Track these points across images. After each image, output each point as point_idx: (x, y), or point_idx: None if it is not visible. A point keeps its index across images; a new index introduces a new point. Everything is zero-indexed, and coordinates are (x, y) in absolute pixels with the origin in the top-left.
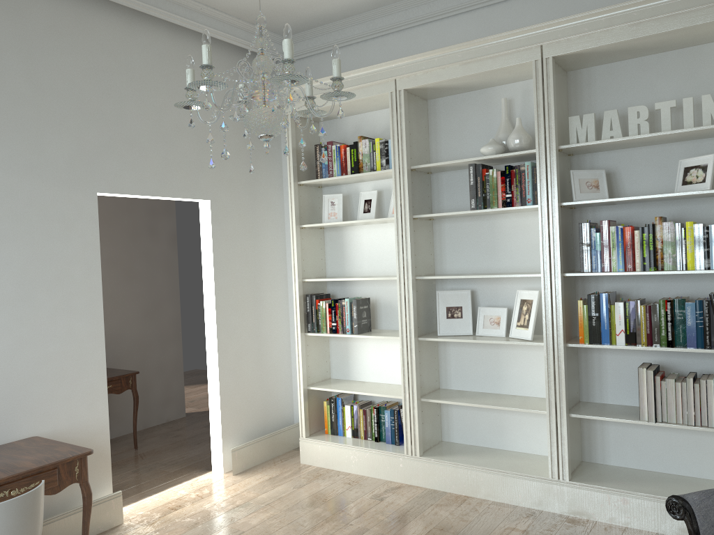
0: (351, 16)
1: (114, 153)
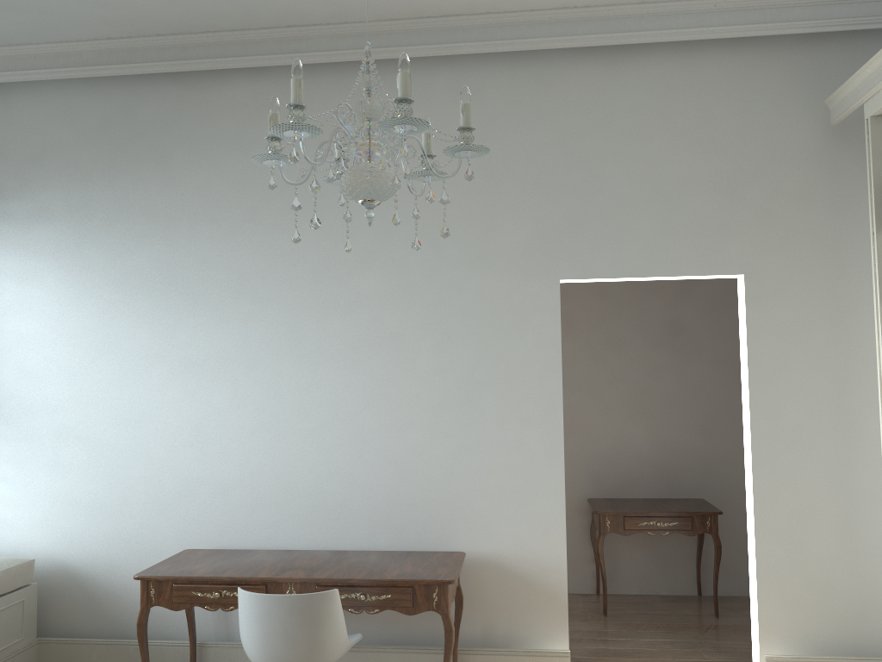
0: None
1: (583, 229)
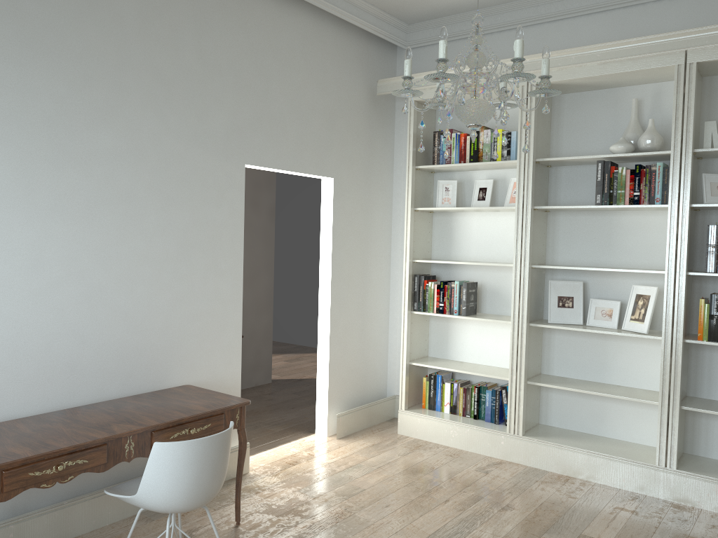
0: (480, 8)
1: (260, 128)
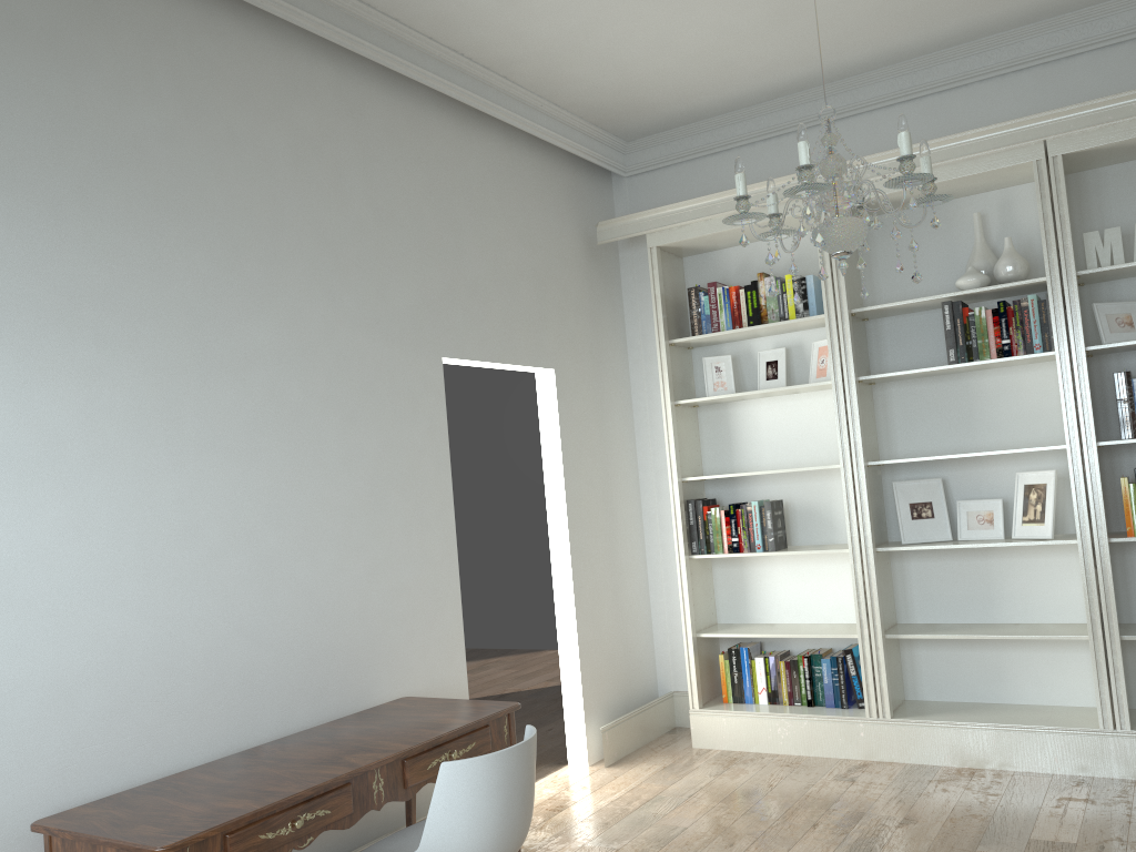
0: (732, 111)
1: (456, 303)
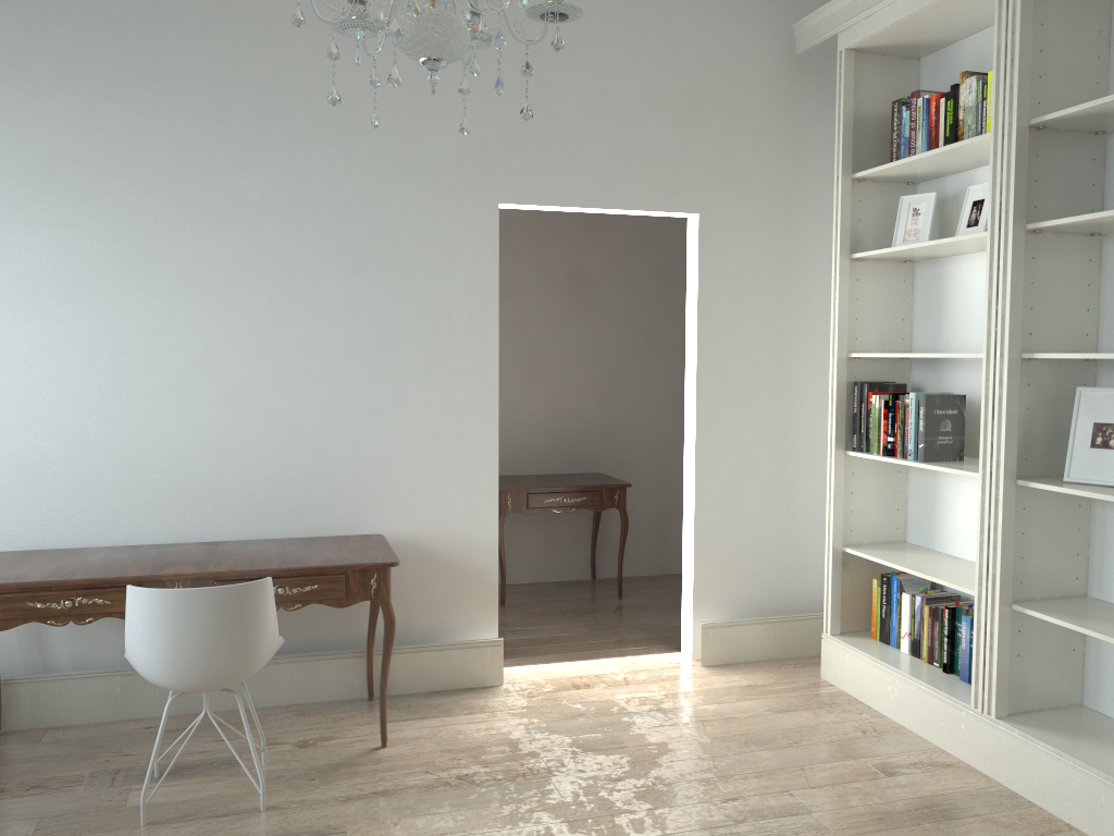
0: None
1: (529, 144)
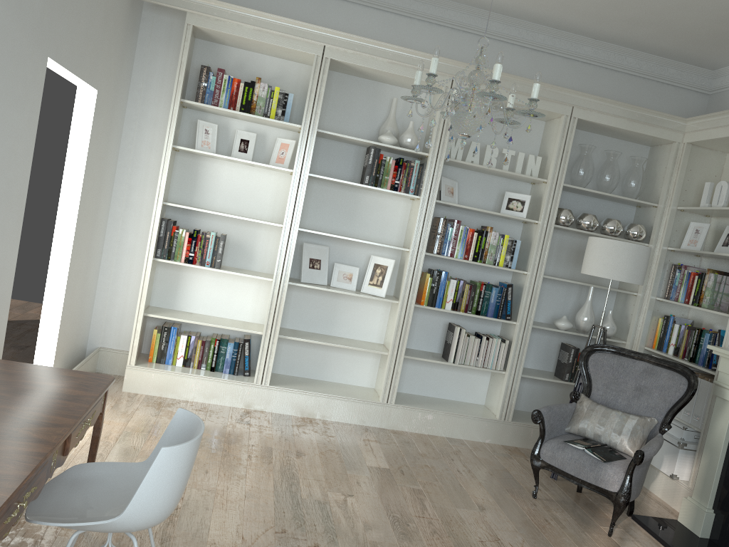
0: None
1: (65, 11)
